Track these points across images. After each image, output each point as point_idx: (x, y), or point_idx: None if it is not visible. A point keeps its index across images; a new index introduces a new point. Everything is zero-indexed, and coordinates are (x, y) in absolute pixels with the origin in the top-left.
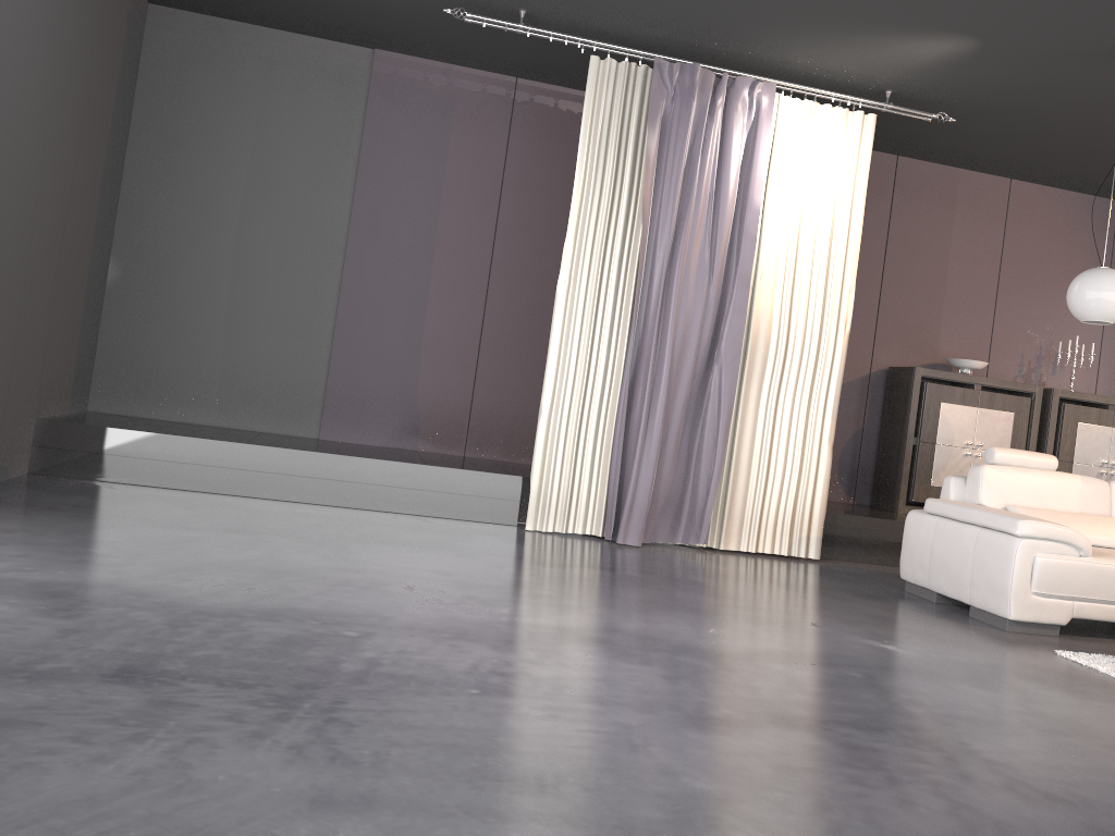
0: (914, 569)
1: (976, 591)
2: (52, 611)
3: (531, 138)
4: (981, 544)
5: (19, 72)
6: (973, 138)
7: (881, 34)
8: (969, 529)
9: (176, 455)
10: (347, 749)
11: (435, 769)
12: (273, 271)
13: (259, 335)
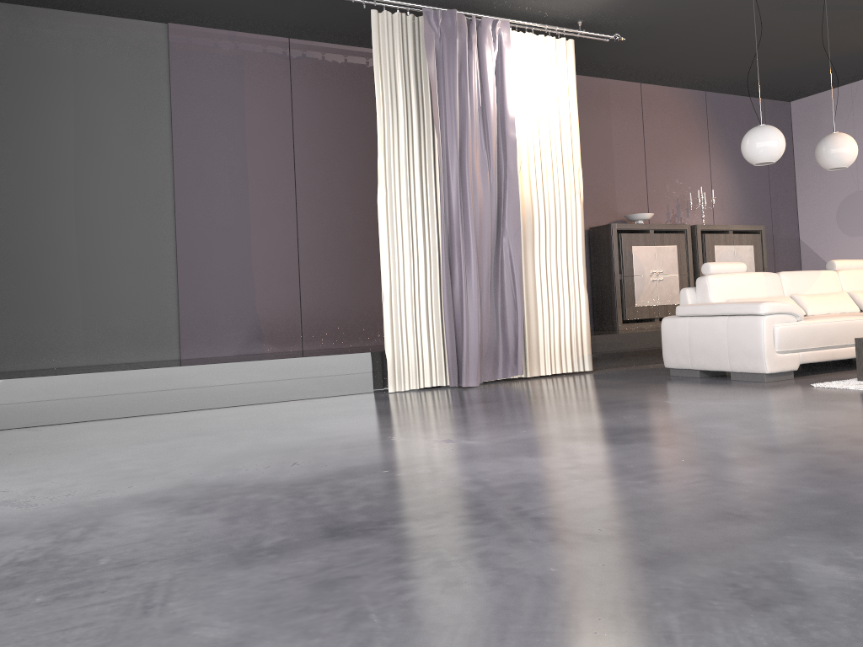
0: (677, 358)
1: (735, 361)
2: (186, 510)
3: (309, 86)
4: (732, 327)
5: None
6: (626, 54)
7: None
8: (719, 319)
9: (85, 391)
10: (587, 531)
11: (662, 526)
12: (114, 223)
13: (112, 280)
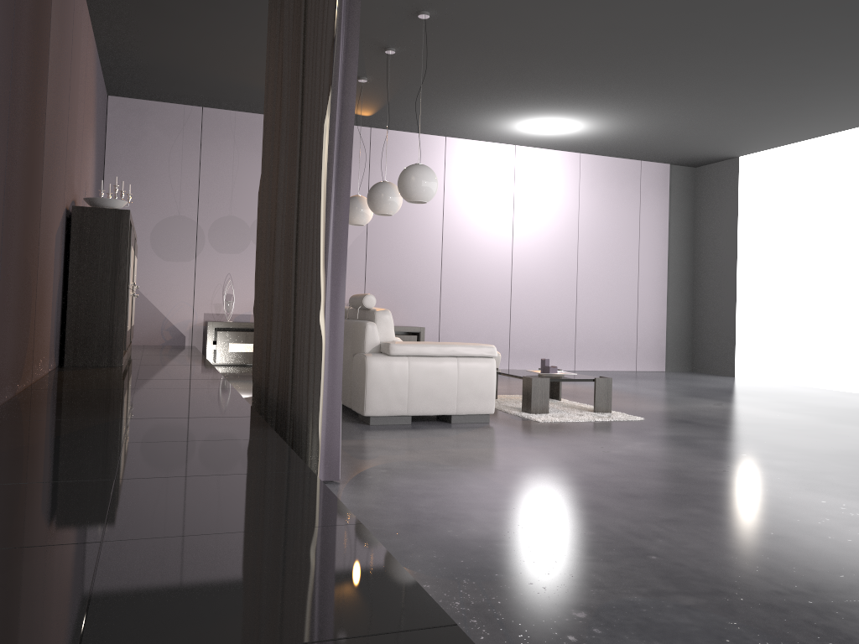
0: (389, 404)
1: (464, 403)
2: None
3: None
4: (465, 369)
5: None
6: None
7: None
8: (448, 360)
9: None
10: None
11: None
12: None
13: None
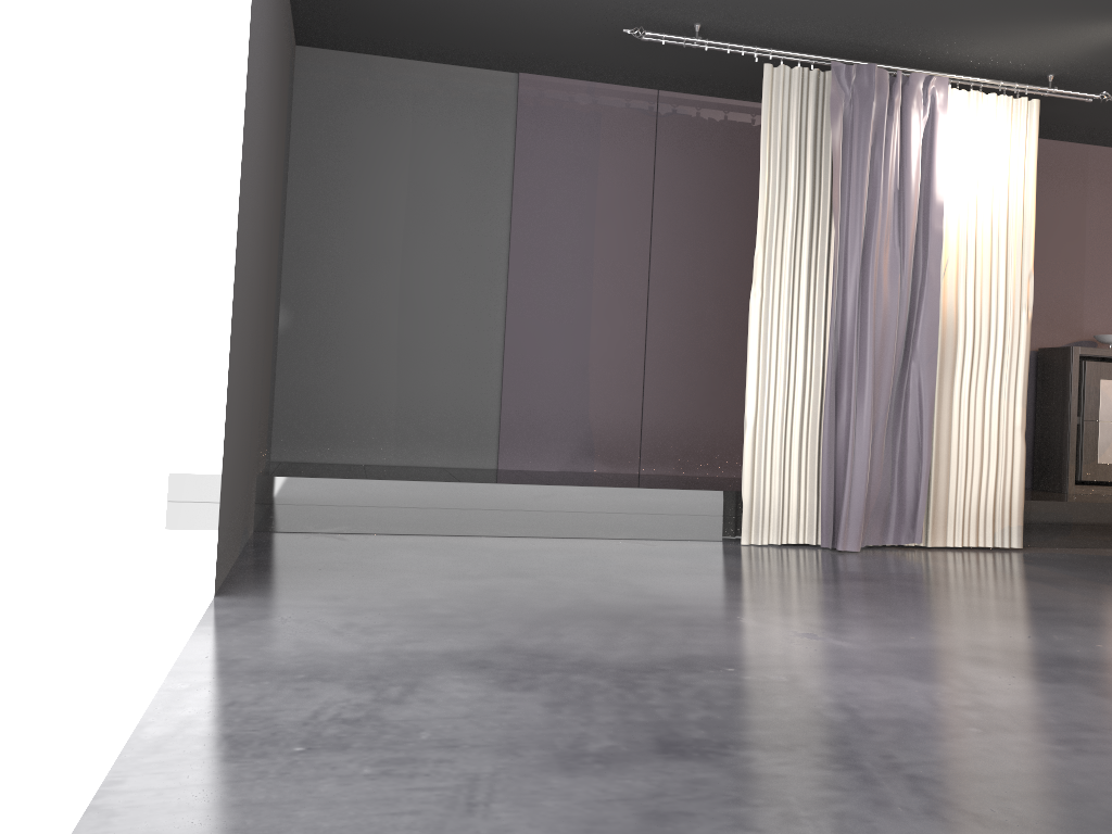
0: None
1: None
2: (505, 683)
3: (677, 150)
4: None
5: (259, 130)
6: None
7: (1070, 20)
8: None
9: (395, 500)
10: (975, 809)
11: (1076, 822)
12: (439, 304)
13: (431, 370)
